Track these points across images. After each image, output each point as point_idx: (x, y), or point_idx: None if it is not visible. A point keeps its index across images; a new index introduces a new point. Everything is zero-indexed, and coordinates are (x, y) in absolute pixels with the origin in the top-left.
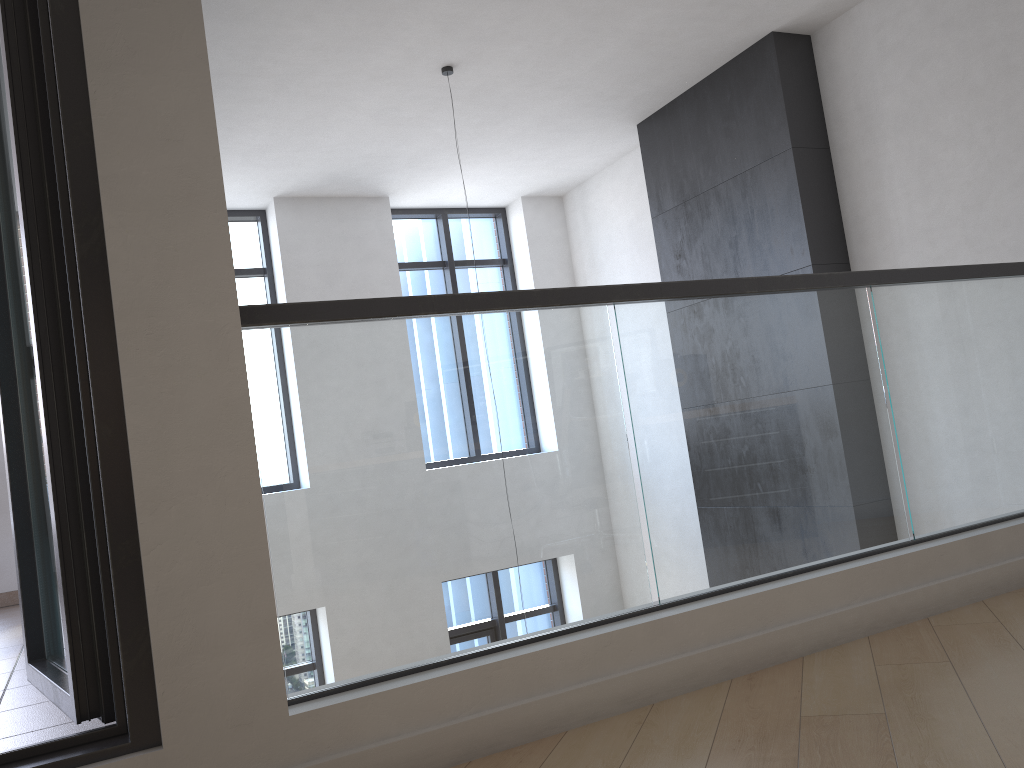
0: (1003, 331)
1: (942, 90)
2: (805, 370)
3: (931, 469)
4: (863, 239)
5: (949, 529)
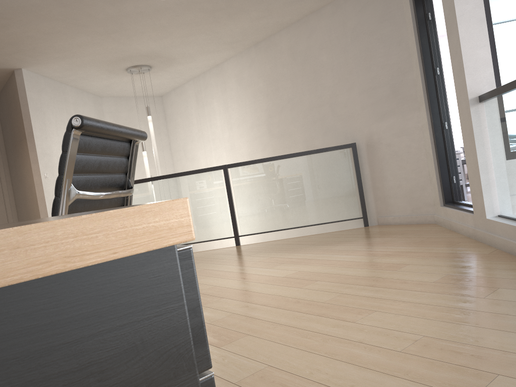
0: None
1: None
2: None
3: None
4: None
5: None
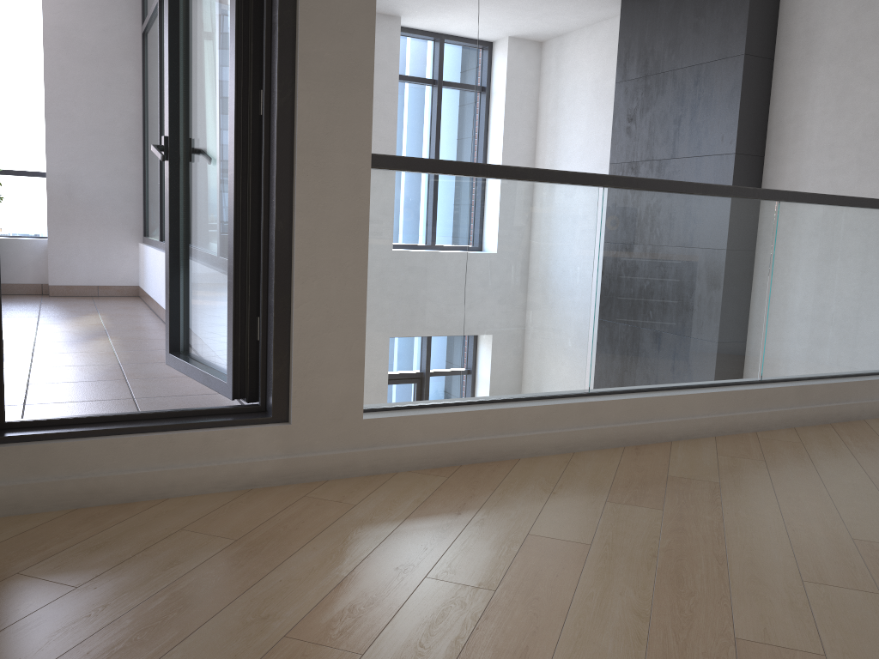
0: (862, 248)
1: (875, 35)
2: (719, 254)
3: (785, 336)
4: (780, 140)
5: (785, 377)
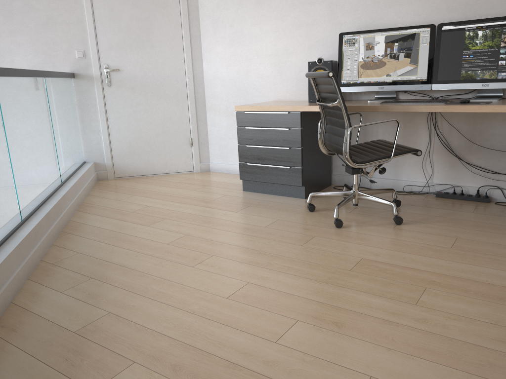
0: (35, 106)
1: None
2: None
3: (23, 182)
4: None
5: (31, 212)
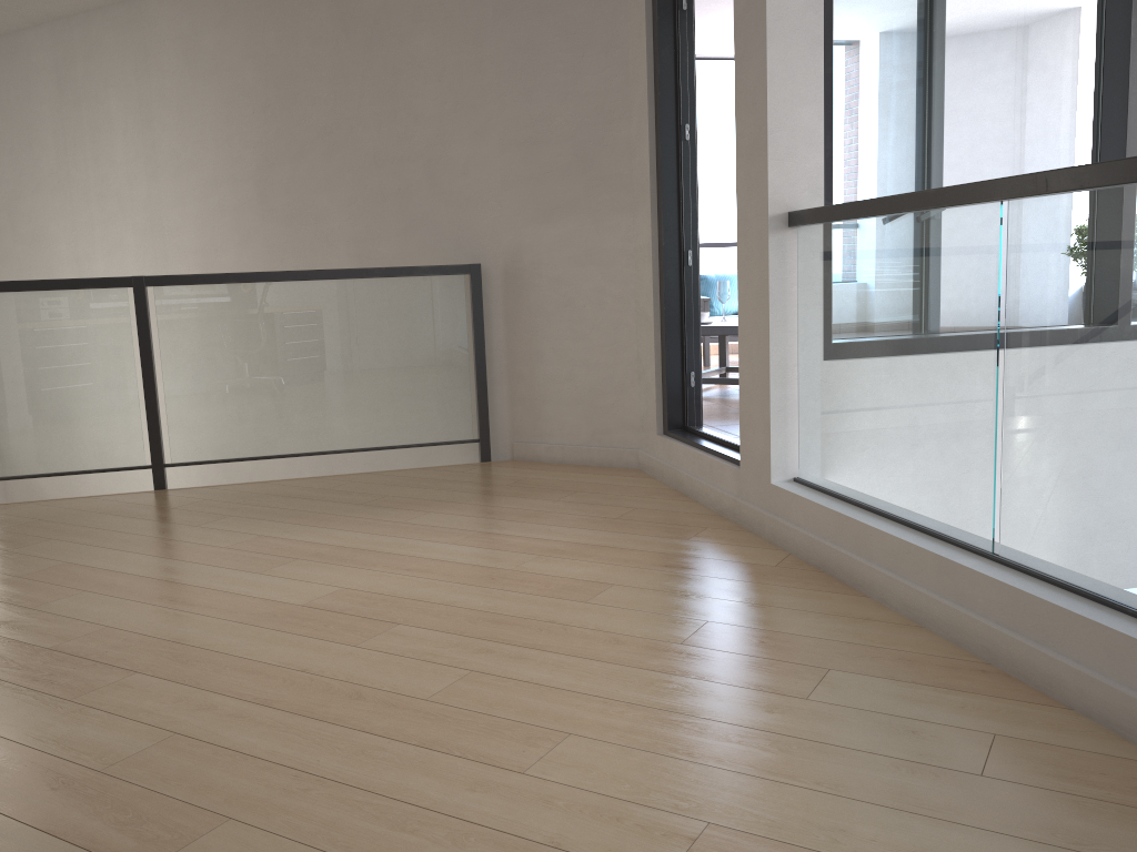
0: None
1: None
2: None
3: None
4: None
5: None
